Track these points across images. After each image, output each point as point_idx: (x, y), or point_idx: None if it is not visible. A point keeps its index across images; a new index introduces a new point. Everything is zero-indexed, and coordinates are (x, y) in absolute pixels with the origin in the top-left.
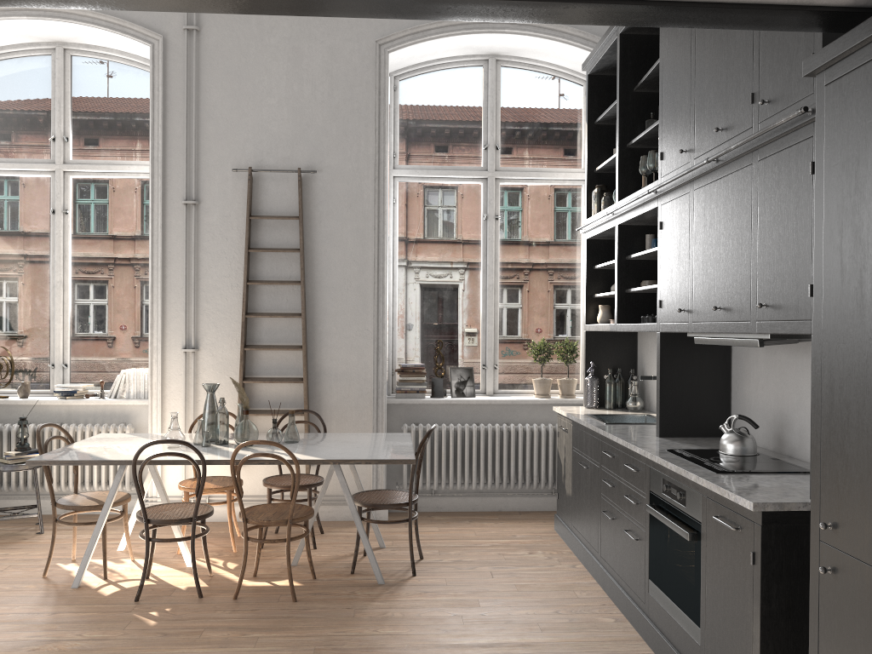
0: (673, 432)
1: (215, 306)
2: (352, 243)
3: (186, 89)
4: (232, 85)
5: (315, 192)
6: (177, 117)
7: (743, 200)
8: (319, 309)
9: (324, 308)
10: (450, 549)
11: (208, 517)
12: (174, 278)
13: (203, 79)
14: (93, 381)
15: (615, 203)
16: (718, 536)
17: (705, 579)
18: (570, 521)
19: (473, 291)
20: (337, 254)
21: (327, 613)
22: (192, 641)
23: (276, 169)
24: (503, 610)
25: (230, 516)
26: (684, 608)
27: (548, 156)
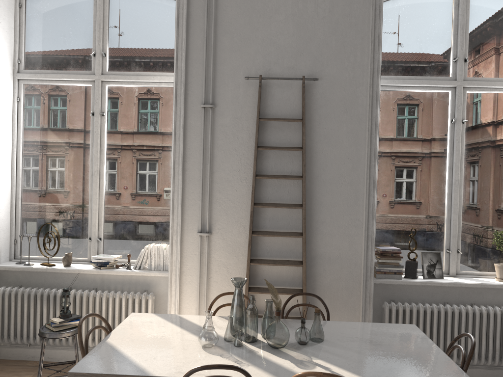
0: None
1: (226, 196)
2: (347, 142)
3: (206, 8)
4: (245, 4)
5: (315, 98)
6: (198, 32)
7: None
8: (316, 201)
9: (320, 200)
10: None
11: None
12: (192, 172)
13: None
14: (121, 252)
15: None
16: None
17: None
18: None
19: (439, 185)
20: (333, 152)
21: None
22: None
23: (282, 77)
24: None
25: None
26: None
27: None
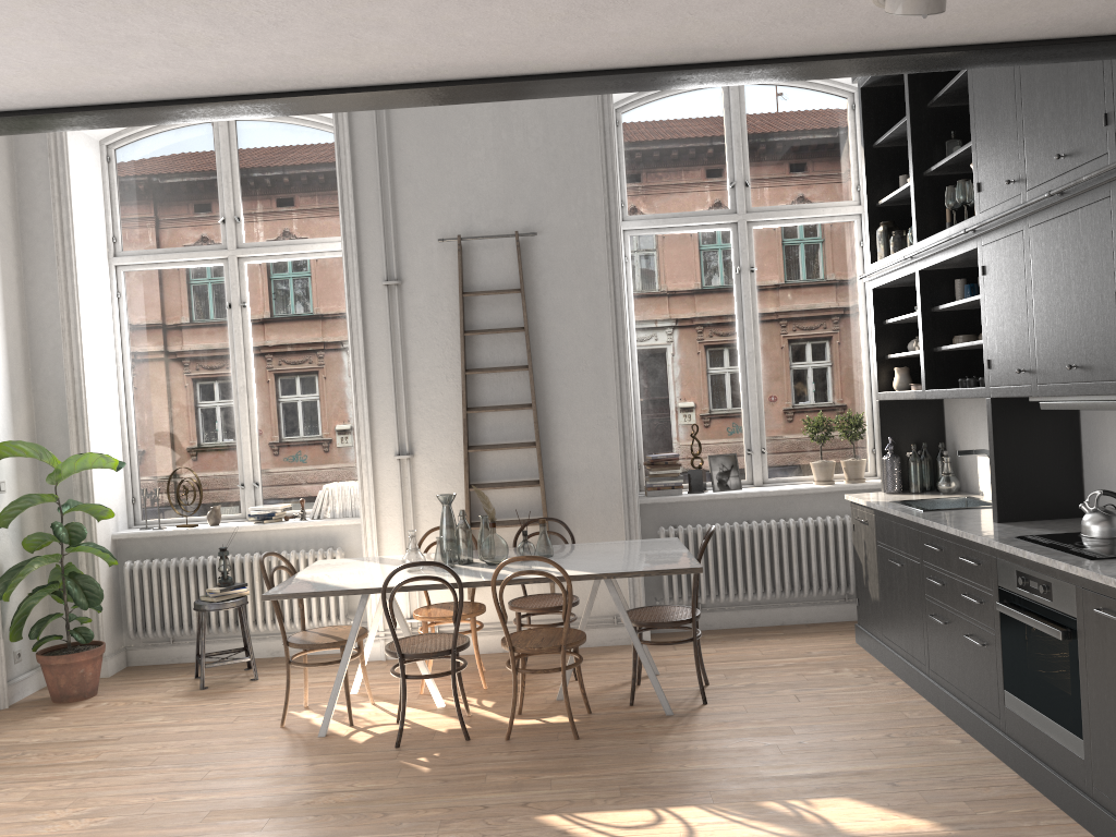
0: (1014, 515)
1: (429, 402)
2: (585, 315)
3: (377, 150)
4: (429, 140)
5: (536, 259)
6: (369, 183)
7: (1101, 239)
8: (551, 397)
9: (556, 396)
10: (738, 672)
11: (466, 648)
12: (379, 374)
13: (395, 136)
14: (289, 501)
15: (908, 242)
16: (1101, 631)
17: (1086, 682)
18: (879, 631)
19: (728, 361)
20: (568, 330)
21: (619, 750)
22: (478, 786)
23: (489, 235)
24: (824, 736)
25: (476, 647)
26: (1058, 719)
27: (810, 188)
